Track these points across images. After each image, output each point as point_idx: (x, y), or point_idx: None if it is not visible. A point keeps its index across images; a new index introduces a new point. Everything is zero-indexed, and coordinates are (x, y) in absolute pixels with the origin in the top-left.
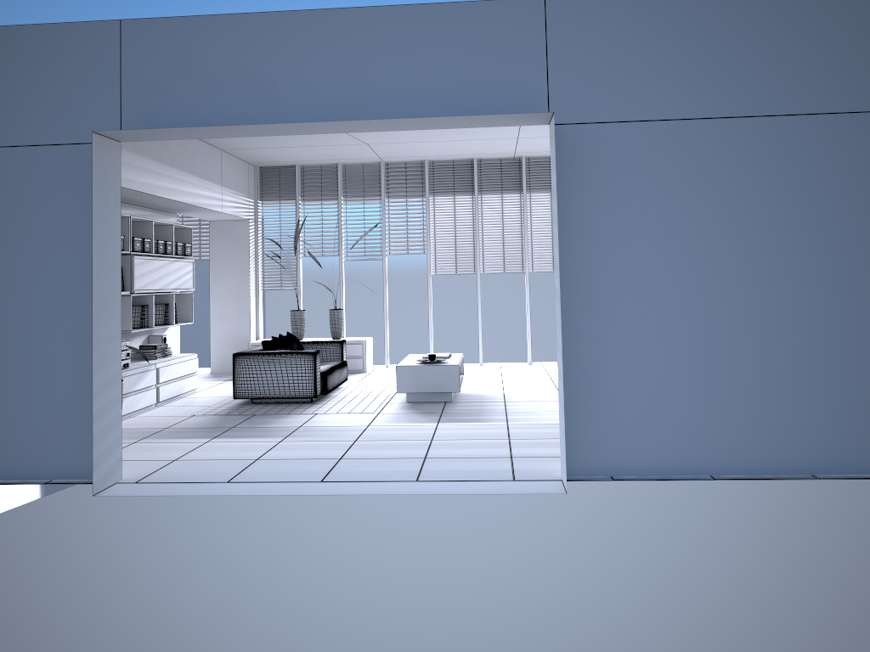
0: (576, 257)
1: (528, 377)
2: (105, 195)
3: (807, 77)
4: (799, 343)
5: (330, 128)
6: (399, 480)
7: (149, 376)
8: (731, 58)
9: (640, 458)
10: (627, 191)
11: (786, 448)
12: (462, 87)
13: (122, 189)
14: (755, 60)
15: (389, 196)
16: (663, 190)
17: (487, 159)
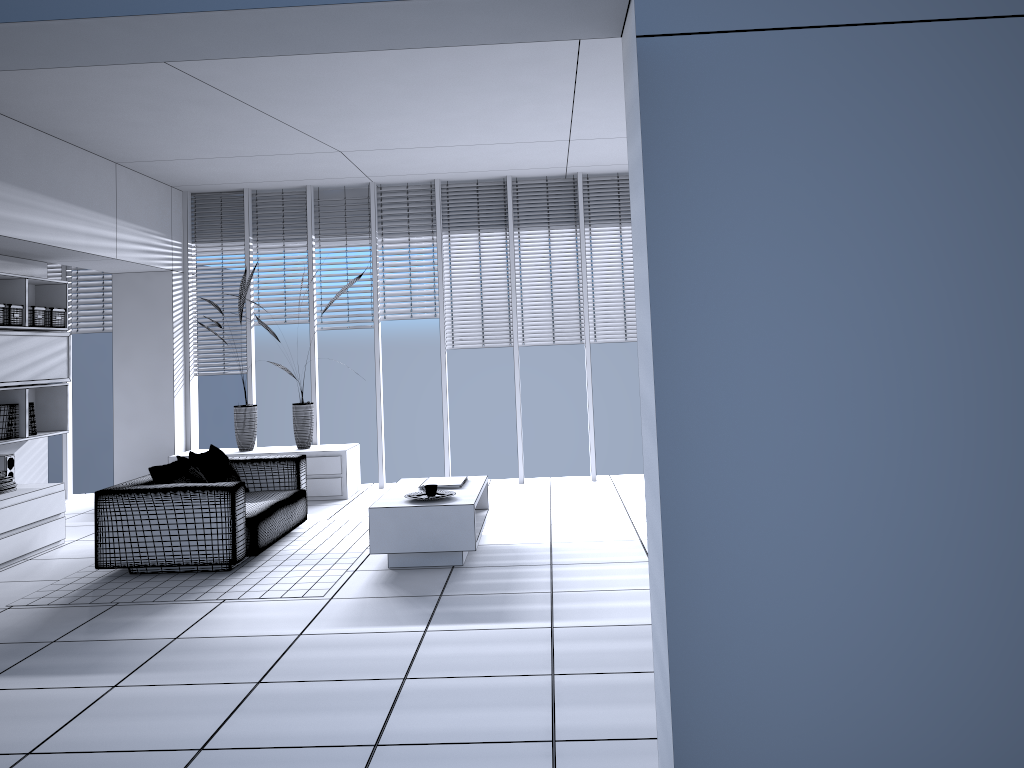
0: (686, 326)
1: (591, 506)
2: None
3: None
4: None
5: (133, 44)
6: None
7: None
8: None
9: None
10: (794, 179)
11: None
12: None
13: None
14: None
15: (383, 234)
16: (874, 176)
17: (526, 178)
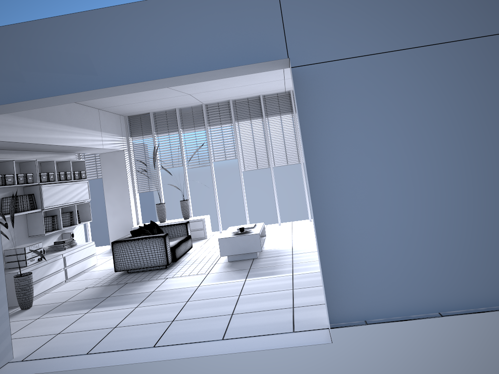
0: (320, 162)
1: (309, 231)
2: None
3: (474, 10)
4: (493, 207)
5: (131, 89)
6: (210, 340)
7: (57, 263)
8: (416, 3)
9: (384, 304)
10: (352, 109)
11: (493, 286)
12: (224, 48)
13: (24, 144)
14: (434, 3)
15: (210, 125)
16: (378, 105)
17: (268, 94)
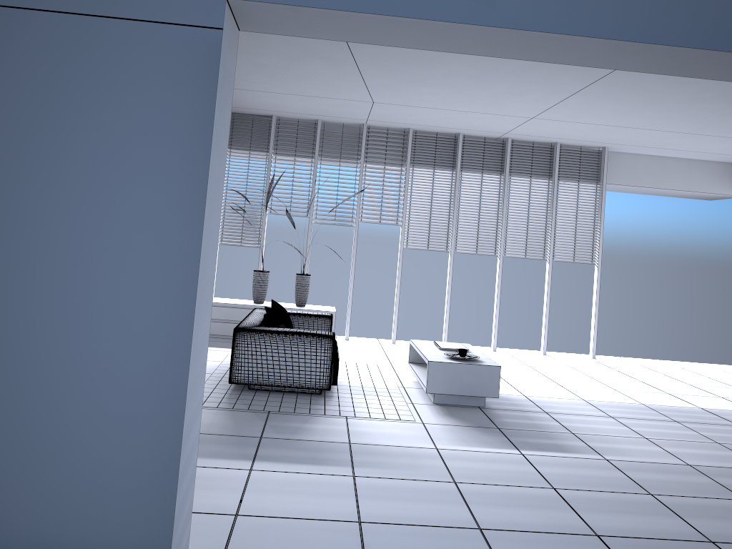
0: None
1: (517, 371)
2: (222, 109)
3: None
4: None
5: (586, 54)
6: None
7: None
8: None
9: None
10: None
11: None
12: None
13: None
14: None
15: (367, 161)
16: None
17: (470, 136)
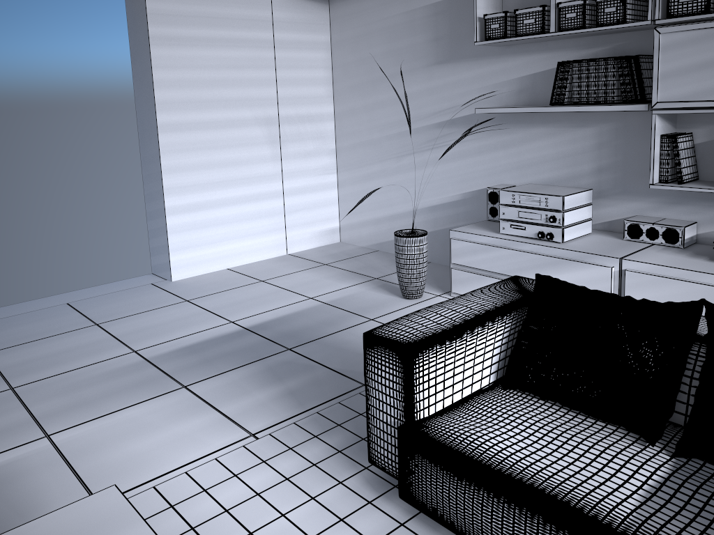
0: None
1: None
2: (137, 36)
3: None
4: None
5: None
6: None
7: (580, 272)
8: None
9: None
10: None
11: None
12: None
13: None
14: None
15: None
16: None
17: None
